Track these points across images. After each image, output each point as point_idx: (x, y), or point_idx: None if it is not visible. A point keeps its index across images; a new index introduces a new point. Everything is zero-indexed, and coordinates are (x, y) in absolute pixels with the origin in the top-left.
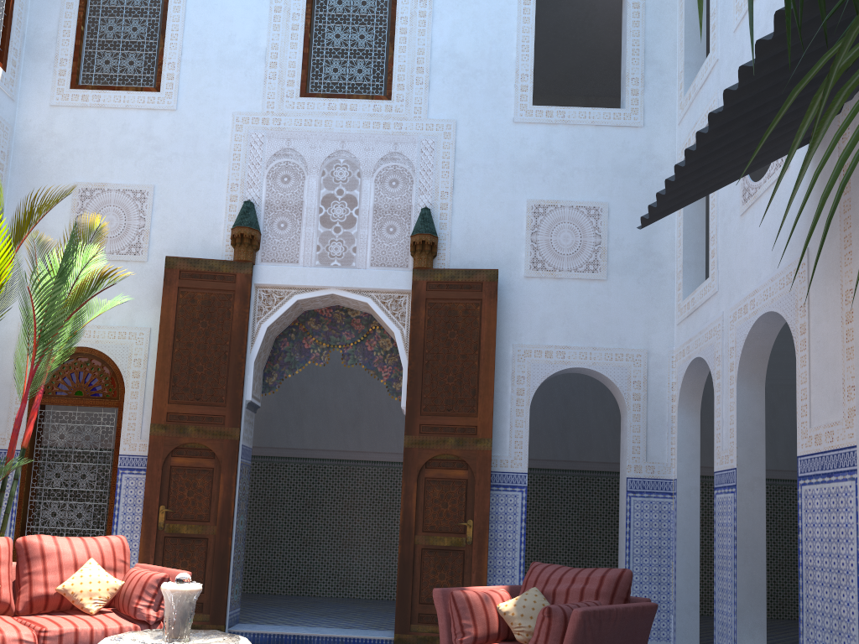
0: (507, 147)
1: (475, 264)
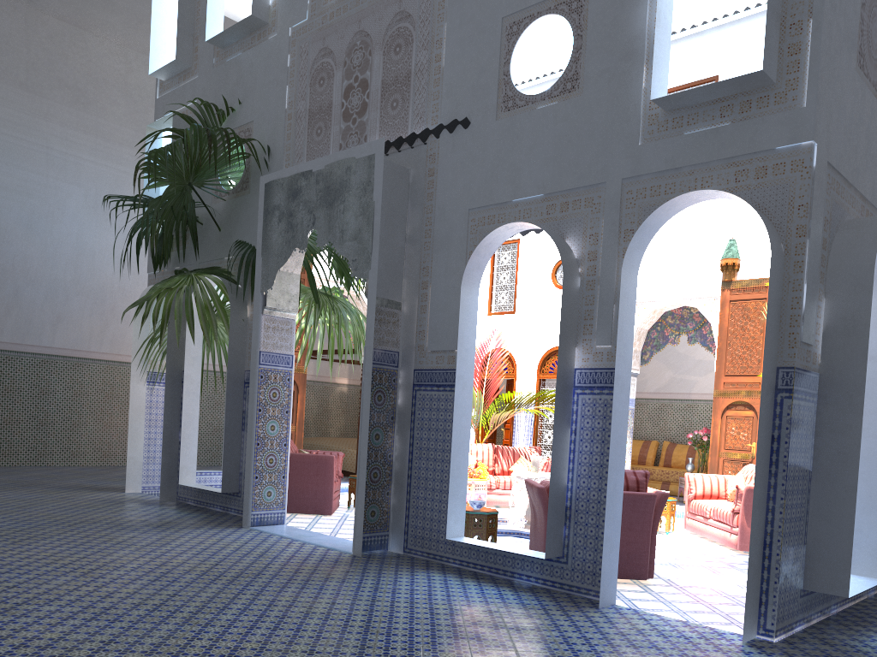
0: None
1: None
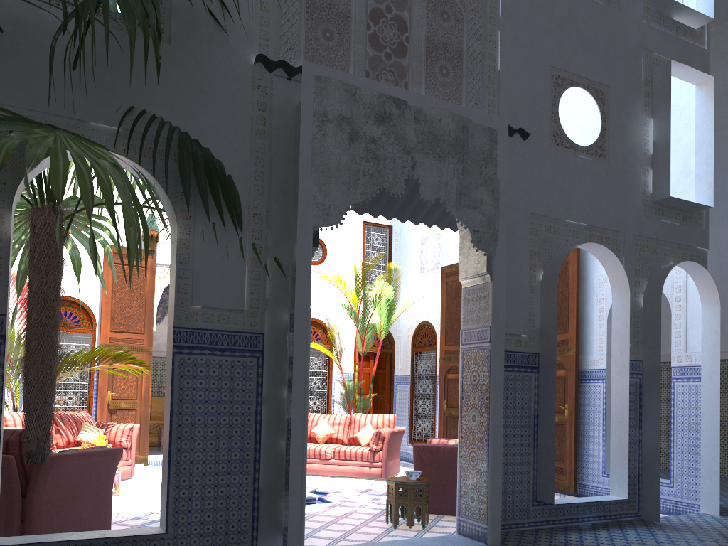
0: (591, 129)
1: None
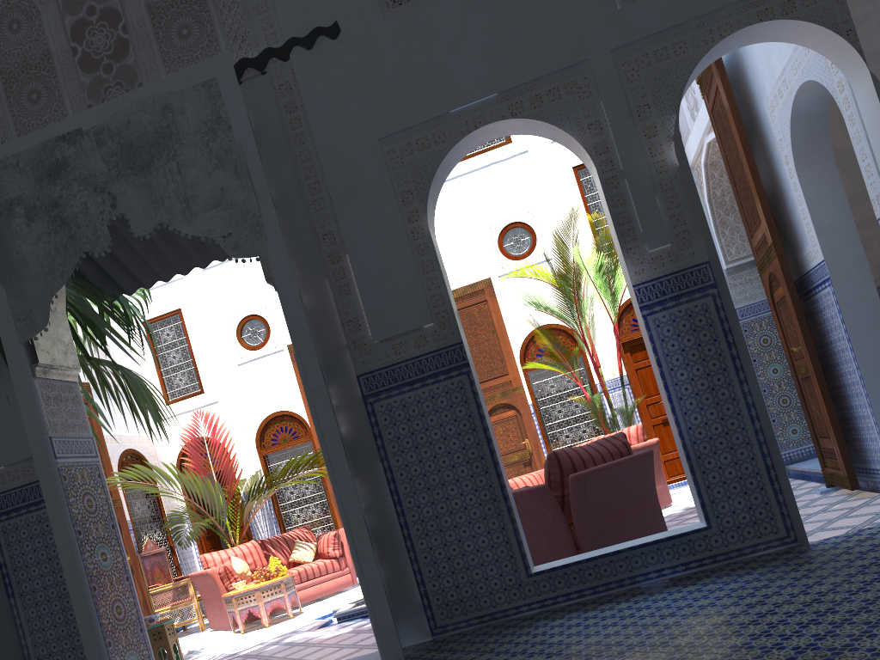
0: None
1: None
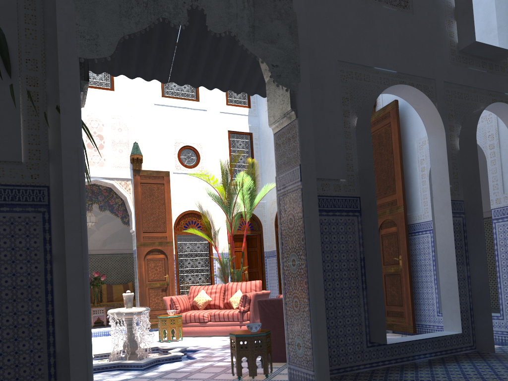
0: None
1: (393, 100)
